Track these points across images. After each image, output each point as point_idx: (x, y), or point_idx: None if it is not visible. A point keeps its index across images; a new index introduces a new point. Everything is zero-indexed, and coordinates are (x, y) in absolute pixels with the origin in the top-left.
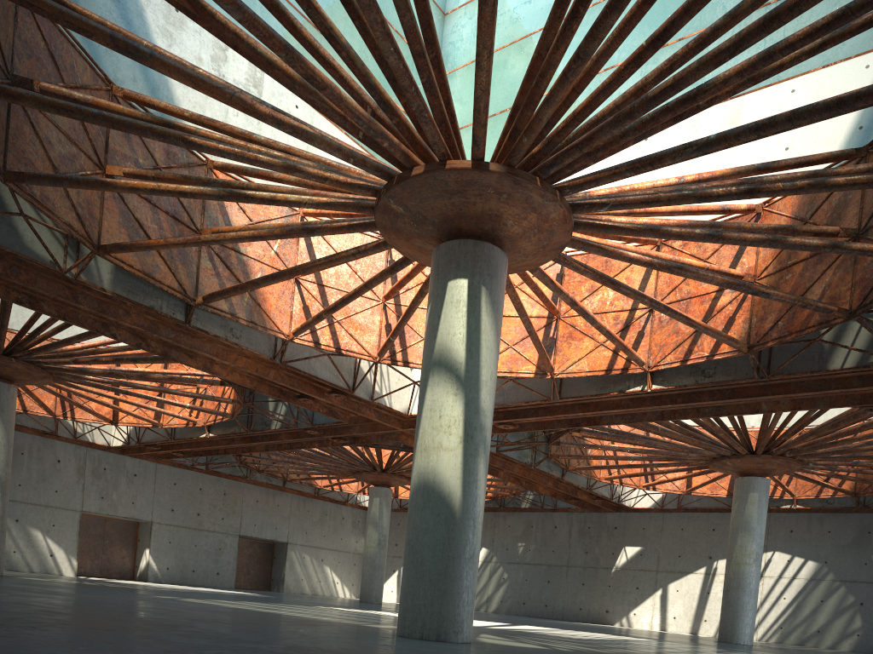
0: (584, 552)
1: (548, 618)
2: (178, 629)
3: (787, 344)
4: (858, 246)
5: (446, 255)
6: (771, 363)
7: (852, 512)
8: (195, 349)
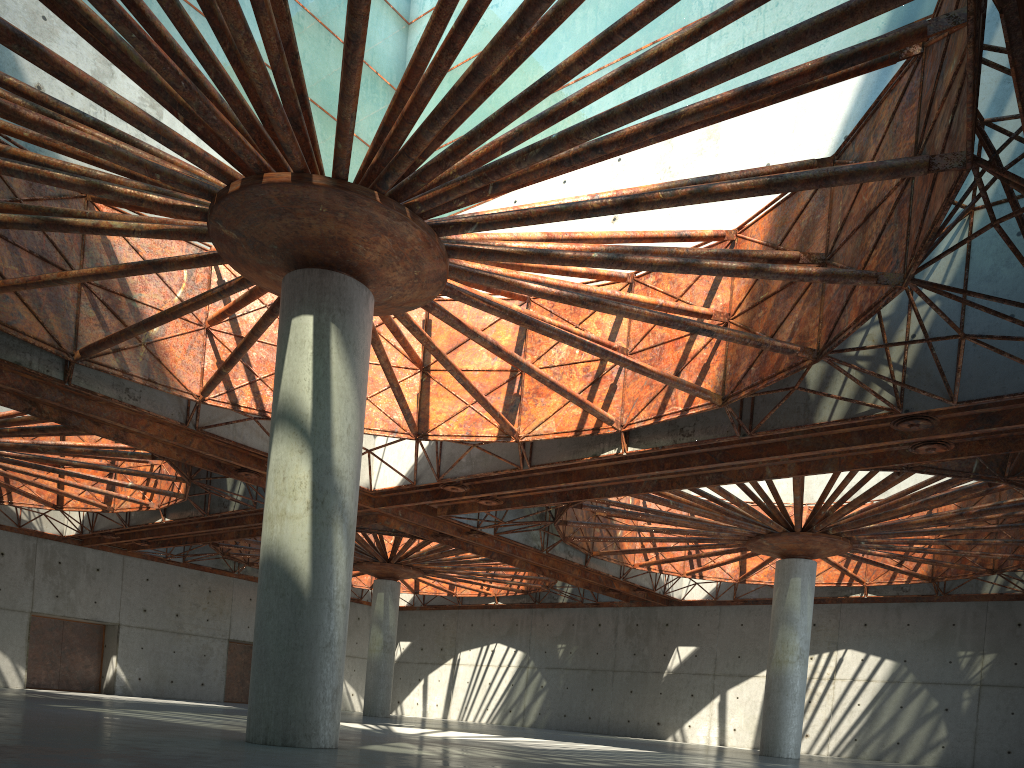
0: (632, 653)
1: (592, 733)
2: None
3: (764, 394)
4: (786, 269)
5: (290, 288)
6: (754, 417)
7: (934, 601)
8: (92, 414)
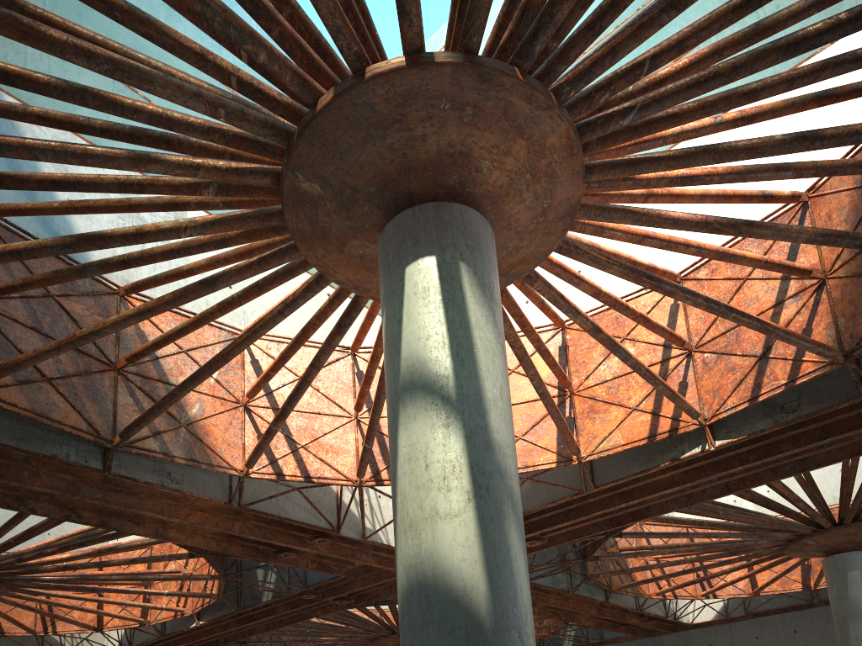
0: None
1: None
2: None
3: None
4: None
5: (396, 235)
6: None
7: None
8: (132, 508)
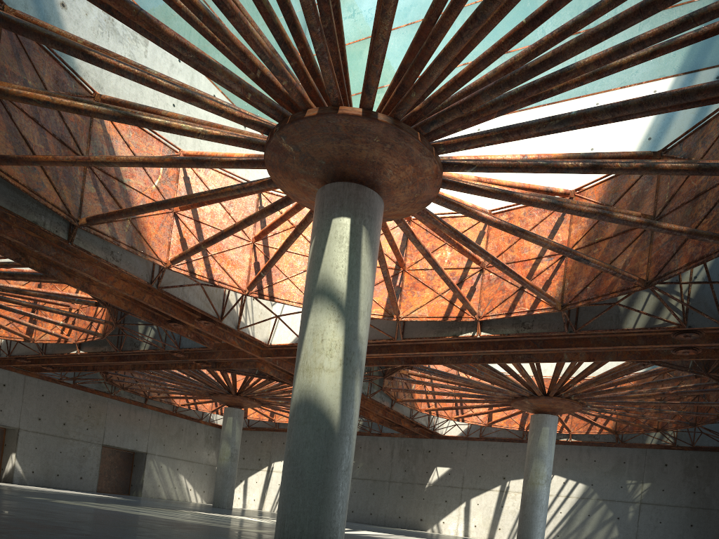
0: (403, 470)
1: (373, 524)
2: (67, 532)
3: (593, 305)
4: (667, 226)
5: (331, 195)
6: (578, 320)
7: (612, 446)
8: (75, 268)
